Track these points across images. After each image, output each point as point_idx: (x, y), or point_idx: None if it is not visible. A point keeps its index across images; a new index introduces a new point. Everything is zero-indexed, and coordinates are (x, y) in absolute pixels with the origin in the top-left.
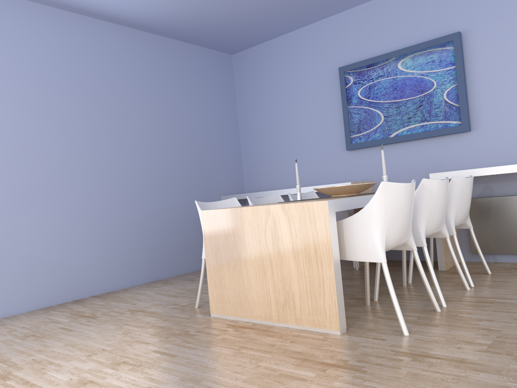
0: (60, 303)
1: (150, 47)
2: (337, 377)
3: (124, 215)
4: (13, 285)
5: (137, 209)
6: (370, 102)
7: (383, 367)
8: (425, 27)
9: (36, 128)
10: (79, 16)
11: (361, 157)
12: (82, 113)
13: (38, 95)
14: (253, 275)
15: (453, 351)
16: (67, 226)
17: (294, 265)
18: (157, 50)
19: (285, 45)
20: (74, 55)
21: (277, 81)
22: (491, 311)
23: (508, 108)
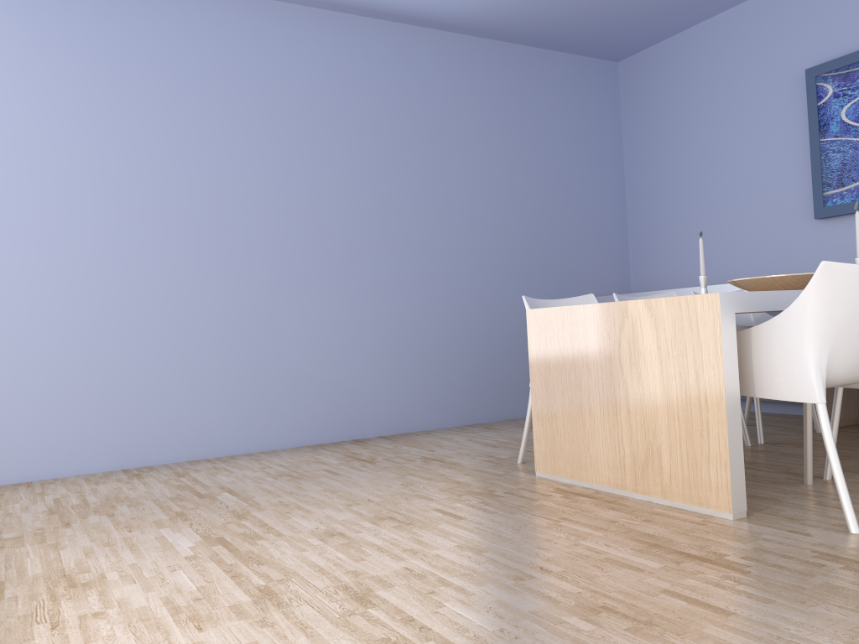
0: (335, 441)
1: (479, 59)
2: (695, 574)
3: (430, 321)
4: (274, 408)
5: (449, 313)
6: None
7: (783, 571)
8: None
9: (310, 188)
10: (374, 21)
11: (843, 231)
12: (373, 166)
13: (313, 141)
14: (599, 413)
15: None
16: (347, 331)
17: (662, 400)
18: (491, 64)
19: (709, 37)
20: (365, 81)
21: (693, 102)
22: None
23: None
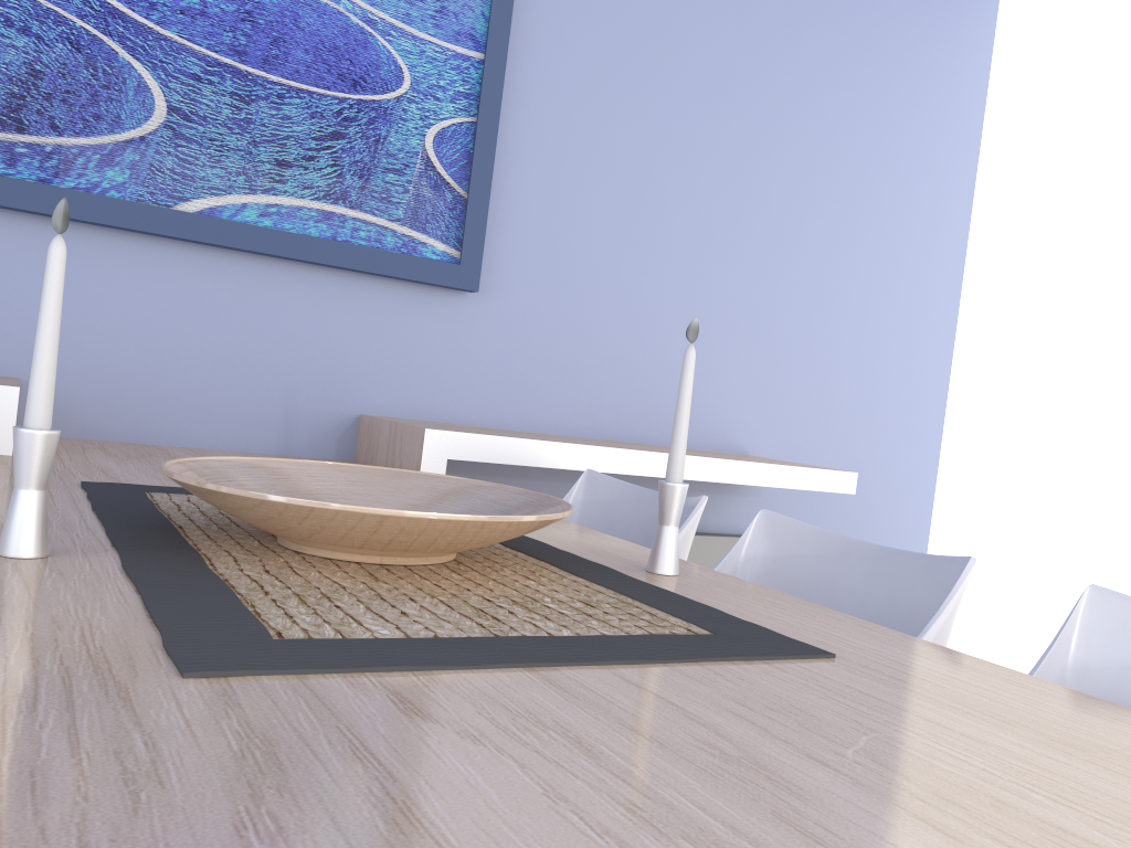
0: None
1: None
2: None
3: None
4: None
5: None
6: (117, 12)
7: None
8: None
9: None
10: None
11: None
12: None
13: None
14: None
15: None
16: None
17: None
18: None
19: None
20: None
21: None
22: None
23: (574, 259)
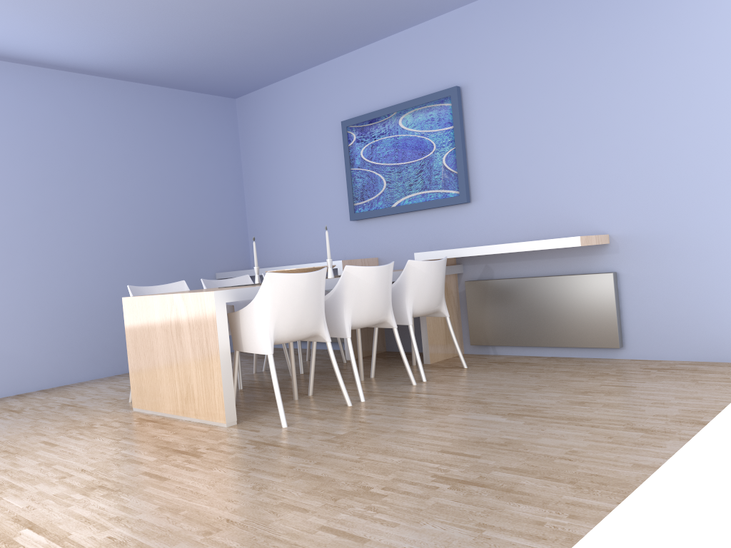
0: (0, 397)
1: (120, 97)
2: (171, 461)
3: (83, 298)
4: None
5: (100, 291)
6: (373, 164)
7: (221, 453)
8: (427, 78)
9: None
10: (24, 67)
11: (366, 229)
12: (28, 180)
13: None
14: (163, 366)
15: (299, 440)
16: (9, 310)
17: (192, 356)
18: (129, 100)
19: (289, 90)
20: (18, 113)
21: (282, 134)
22: (396, 406)
23: (505, 177)
